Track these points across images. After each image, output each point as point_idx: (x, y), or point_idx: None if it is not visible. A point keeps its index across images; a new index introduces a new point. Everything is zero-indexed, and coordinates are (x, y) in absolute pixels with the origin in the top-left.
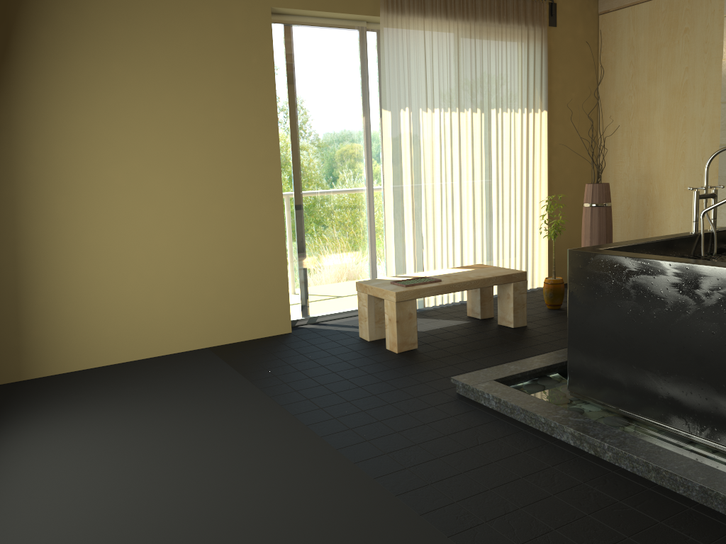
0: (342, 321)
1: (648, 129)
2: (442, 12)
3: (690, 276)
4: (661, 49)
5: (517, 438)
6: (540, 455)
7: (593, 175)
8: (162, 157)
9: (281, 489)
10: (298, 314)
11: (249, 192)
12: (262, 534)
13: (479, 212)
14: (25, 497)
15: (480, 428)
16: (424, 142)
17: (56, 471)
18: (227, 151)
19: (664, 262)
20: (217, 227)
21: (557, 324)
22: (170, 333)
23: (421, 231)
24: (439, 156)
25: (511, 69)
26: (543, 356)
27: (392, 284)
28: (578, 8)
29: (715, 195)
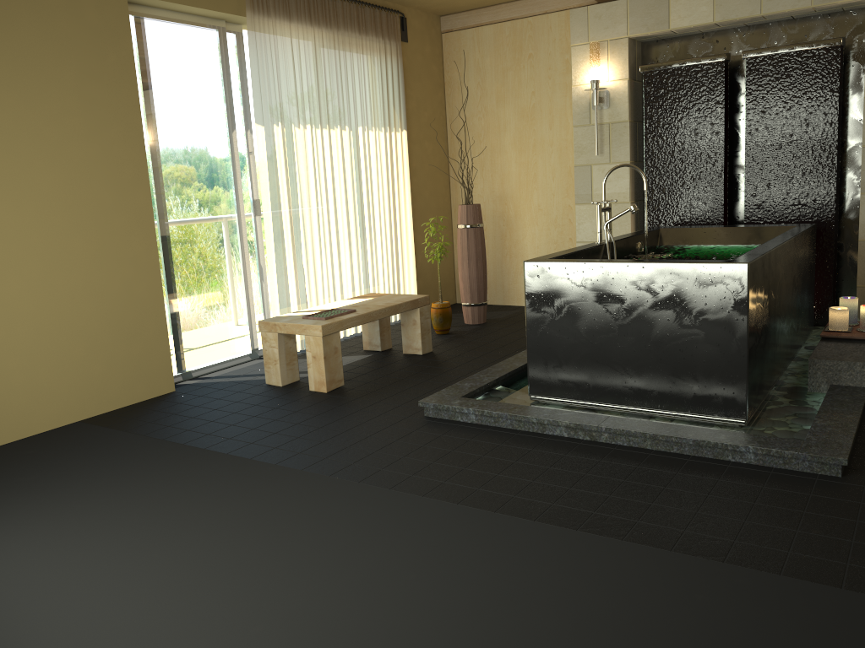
0: (227, 372)
1: (500, 151)
2: (307, 17)
3: (646, 273)
4: (507, 72)
5: (517, 440)
6: (548, 448)
7: (465, 196)
8: (5, 178)
9: (340, 525)
10: (174, 370)
11: (117, 222)
12: (364, 561)
13: (354, 239)
14: (28, 605)
15: (477, 439)
16: (299, 161)
17: (35, 573)
18: (86, 171)
19: (622, 263)
20: (81, 267)
21: (460, 347)
22: (31, 408)
23: (302, 262)
24: (314, 178)
25: (373, 84)
26: (485, 372)
27: (305, 319)
28: (425, 24)
29: (610, 208)
